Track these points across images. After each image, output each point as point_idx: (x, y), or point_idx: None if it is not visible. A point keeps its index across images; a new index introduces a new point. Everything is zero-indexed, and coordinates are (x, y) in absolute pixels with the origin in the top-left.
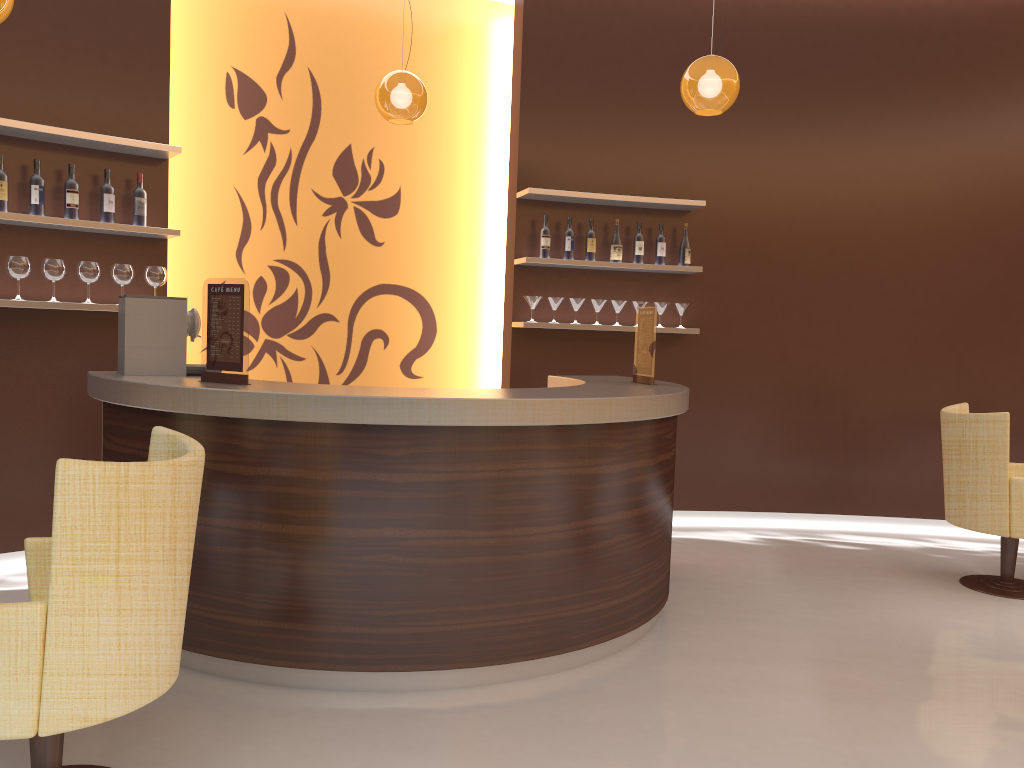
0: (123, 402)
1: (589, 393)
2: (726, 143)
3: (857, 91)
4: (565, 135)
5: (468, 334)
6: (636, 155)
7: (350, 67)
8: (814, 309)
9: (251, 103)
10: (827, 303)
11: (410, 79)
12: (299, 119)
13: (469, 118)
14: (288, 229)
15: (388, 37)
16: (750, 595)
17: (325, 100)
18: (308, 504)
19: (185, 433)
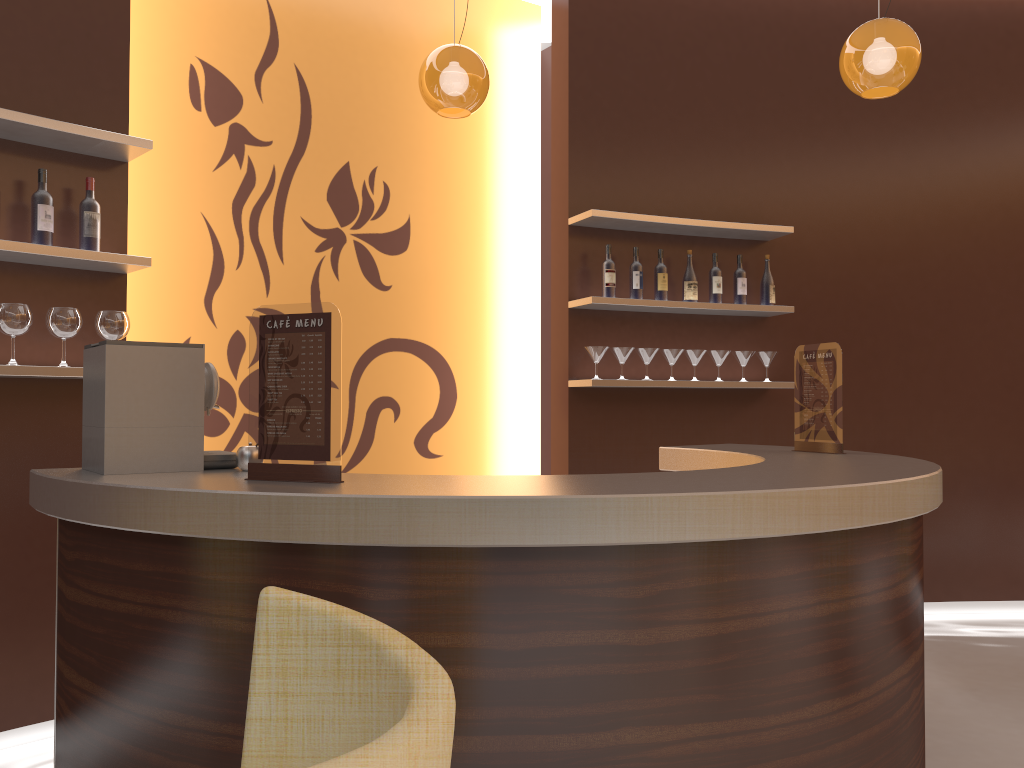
0: (117, 523)
1: (852, 471)
2: (802, 161)
3: (942, 102)
4: (621, 148)
5: (494, 399)
6: (703, 174)
7: (346, 66)
8: (911, 355)
9: (223, 105)
10: (925, 347)
11: (471, 54)
12: (284, 128)
13: (487, 134)
14: (272, 268)
15: (391, 32)
16: (970, 736)
17: (316, 105)
18: (486, 696)
19: (242, 575)
